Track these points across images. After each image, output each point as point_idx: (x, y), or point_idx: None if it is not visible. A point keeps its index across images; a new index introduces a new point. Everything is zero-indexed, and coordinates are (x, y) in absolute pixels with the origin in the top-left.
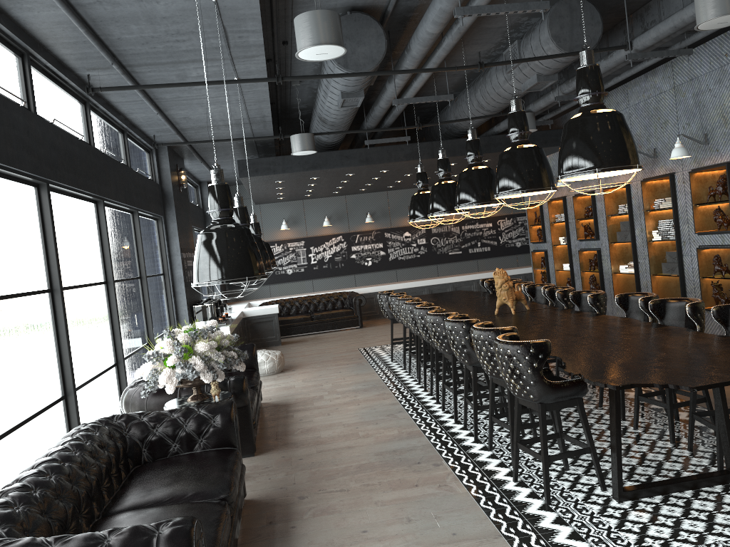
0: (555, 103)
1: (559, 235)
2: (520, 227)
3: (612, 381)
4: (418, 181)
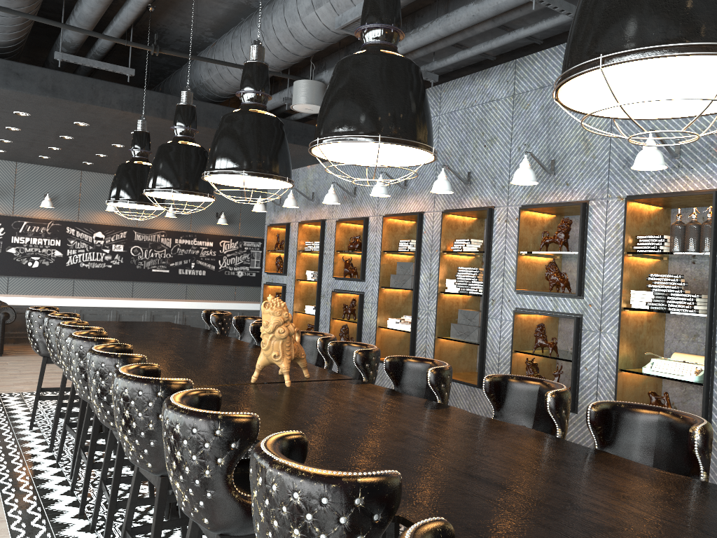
0: None
1: (305, 268)
2: (245, 254)
3: None
4: (134, 144)
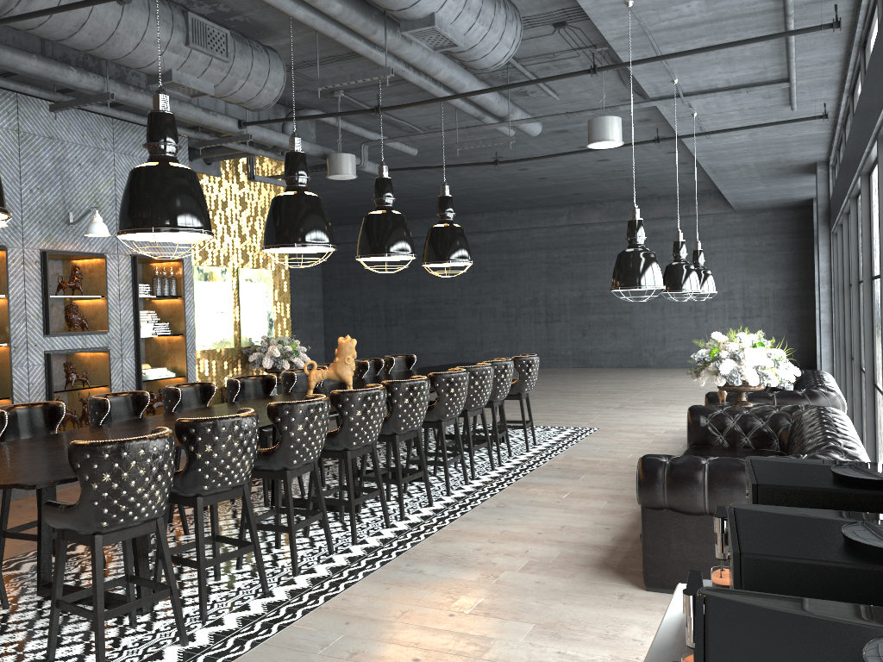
0: None
1: None
2: None
3: None
4: None
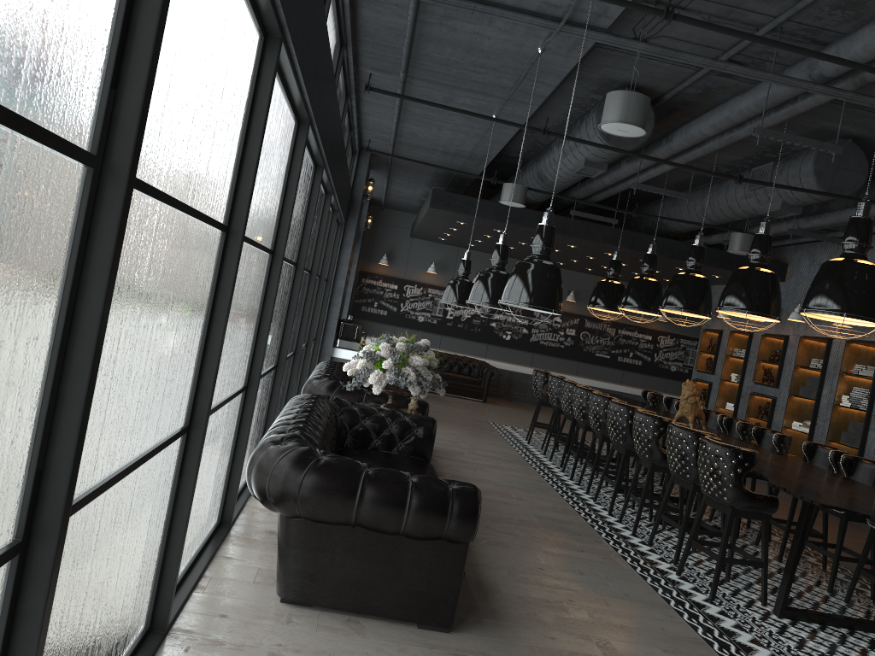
0: (782, 234)
1: (731, 371)
2: (680, 350)
3: (817, 500)
4: (610, 268)
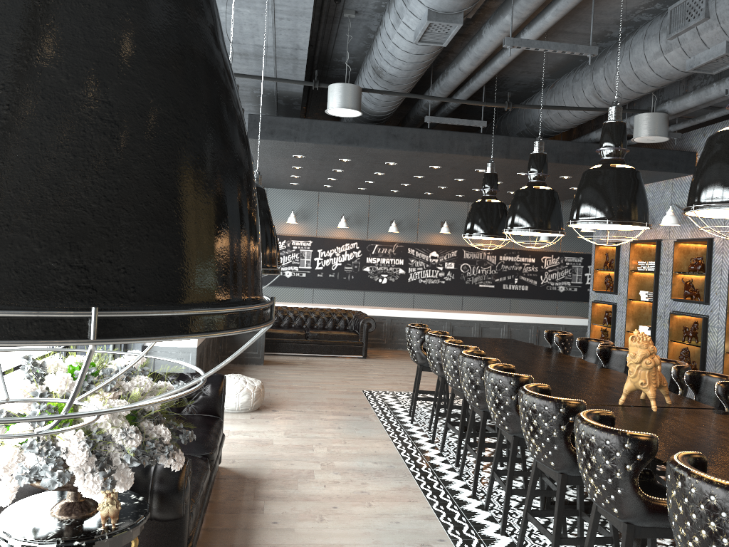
0: (703, 106)
1: (638, 288)
2: (566, 269)
3: None
4: (484, 185)
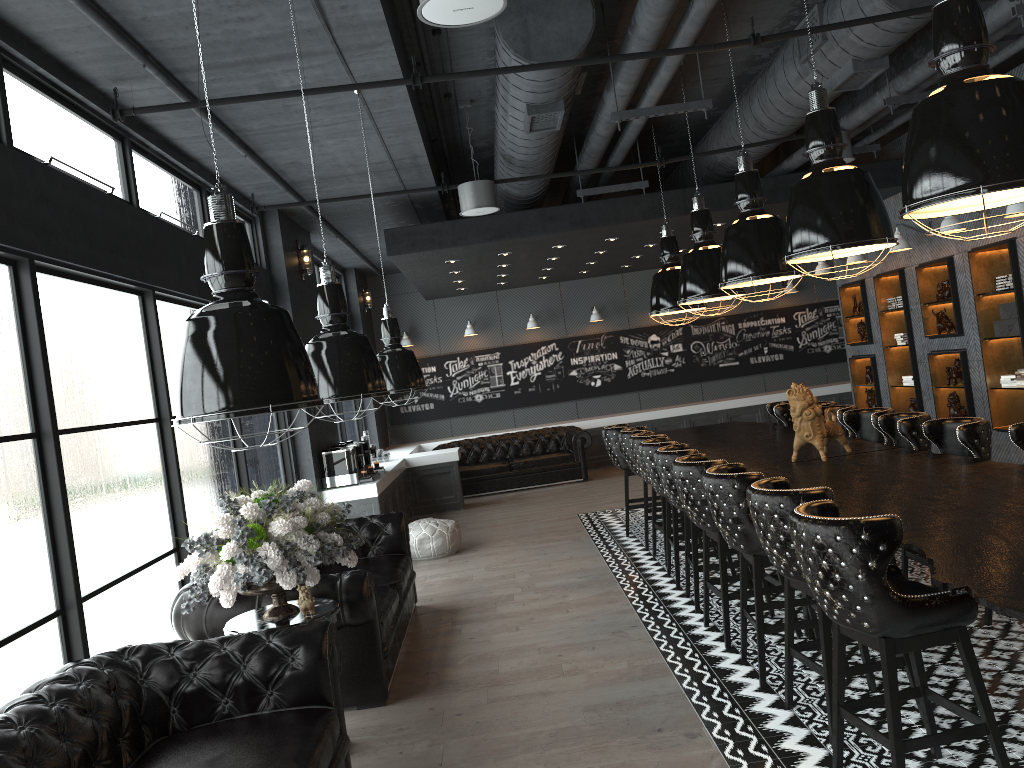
0: (884, 114)
1: (894, 331)
2: (829, 322)
3: None
4: (662, 252)
